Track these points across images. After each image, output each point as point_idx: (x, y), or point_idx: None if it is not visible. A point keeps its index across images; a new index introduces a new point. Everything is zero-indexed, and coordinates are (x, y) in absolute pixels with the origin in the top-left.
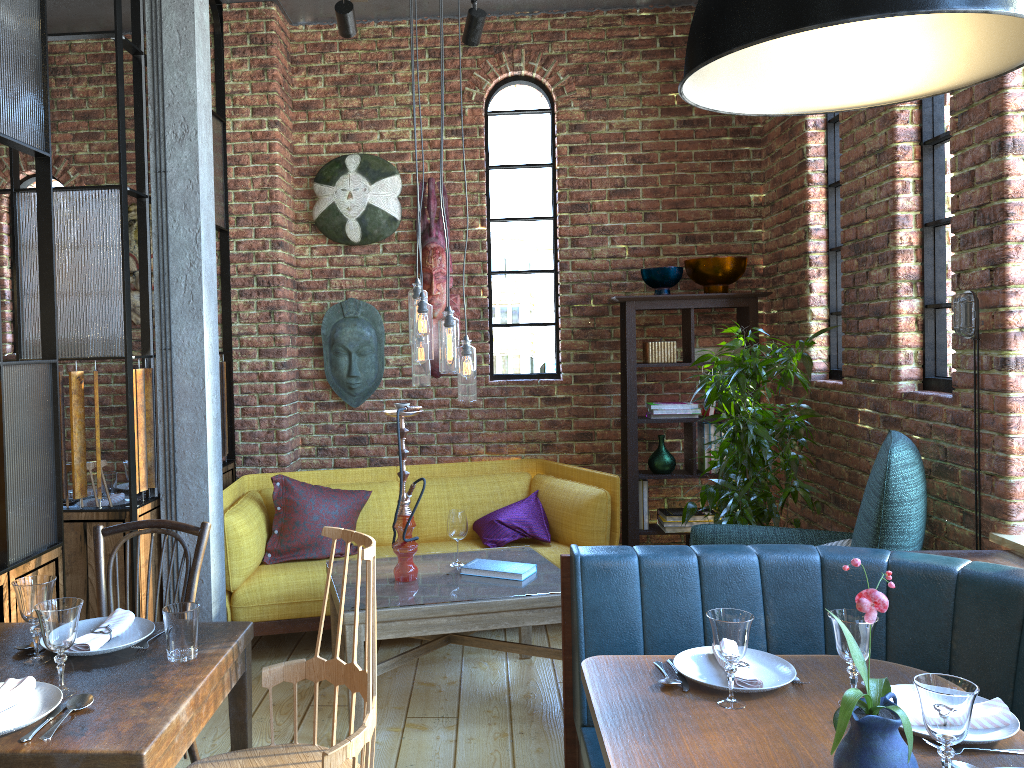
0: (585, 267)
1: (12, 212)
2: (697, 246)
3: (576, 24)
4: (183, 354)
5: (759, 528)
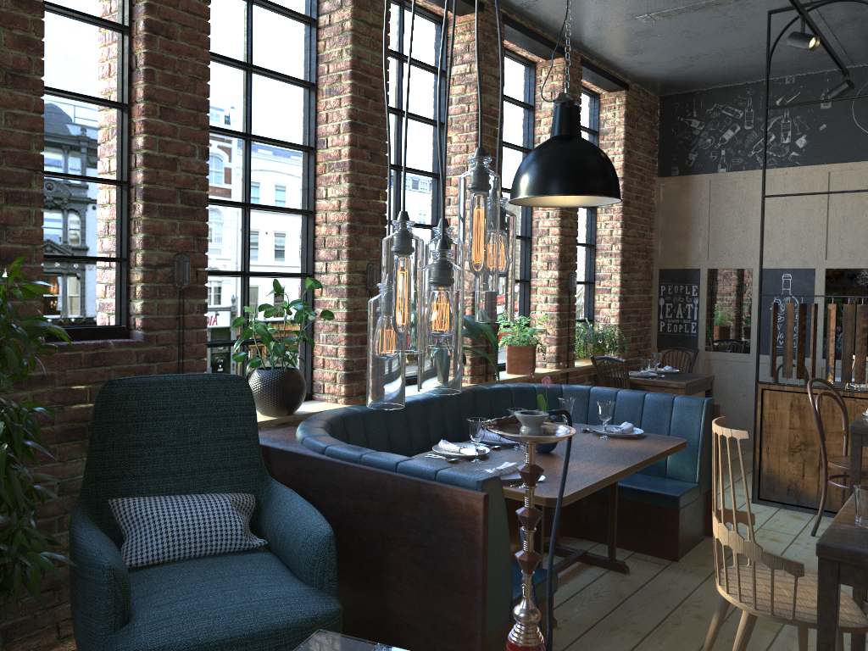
0: None
1: None
2: None
3: None
4: None
5: (93, 534)
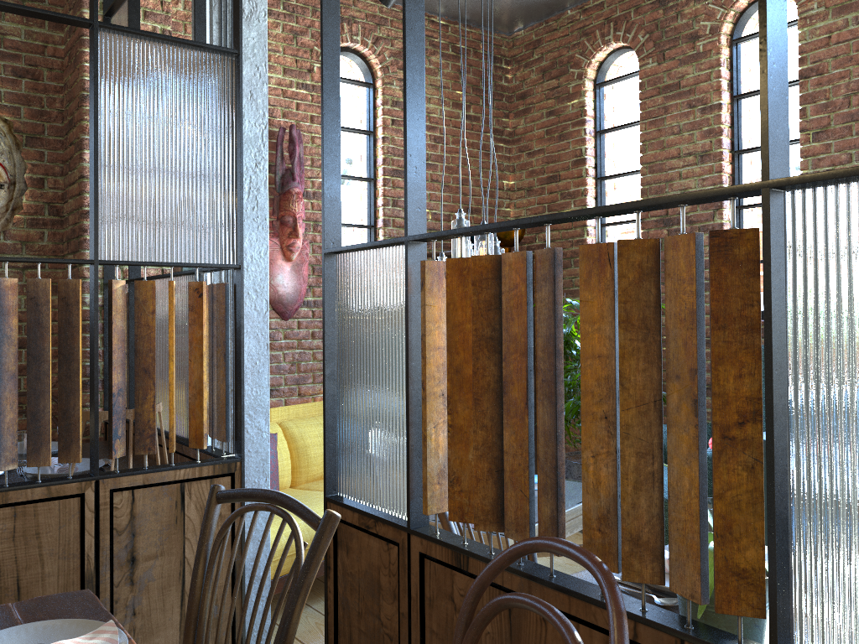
0: (402, 225)
1: (95, 53)
2: (473, 216)
3: (397, 15)
4: (245, 270)
5: None
